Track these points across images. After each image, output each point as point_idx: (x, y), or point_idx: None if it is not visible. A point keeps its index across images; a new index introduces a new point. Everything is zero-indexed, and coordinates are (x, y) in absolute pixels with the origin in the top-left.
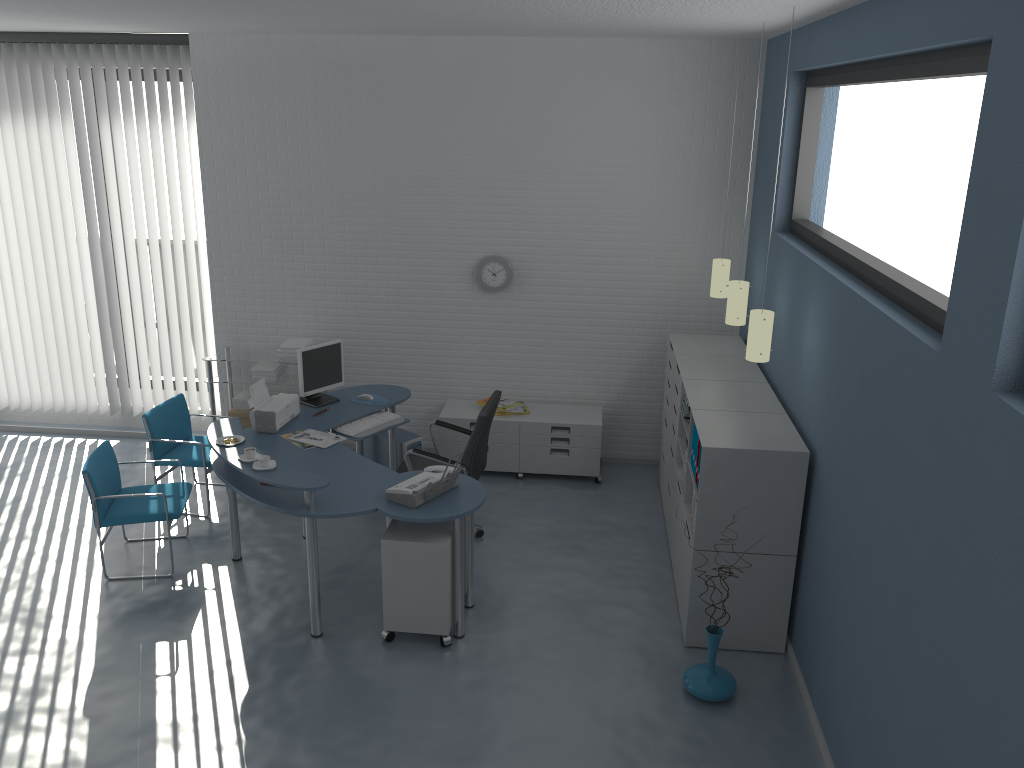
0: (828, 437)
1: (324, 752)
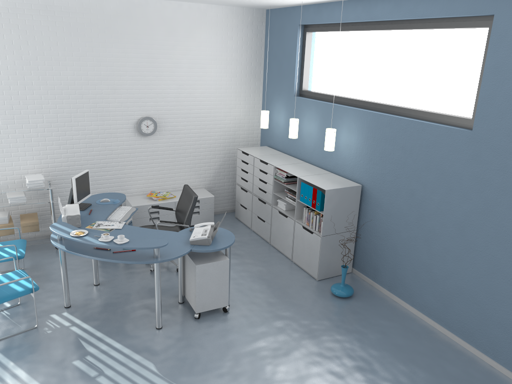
0: (374, 177)
1: (225, 375)
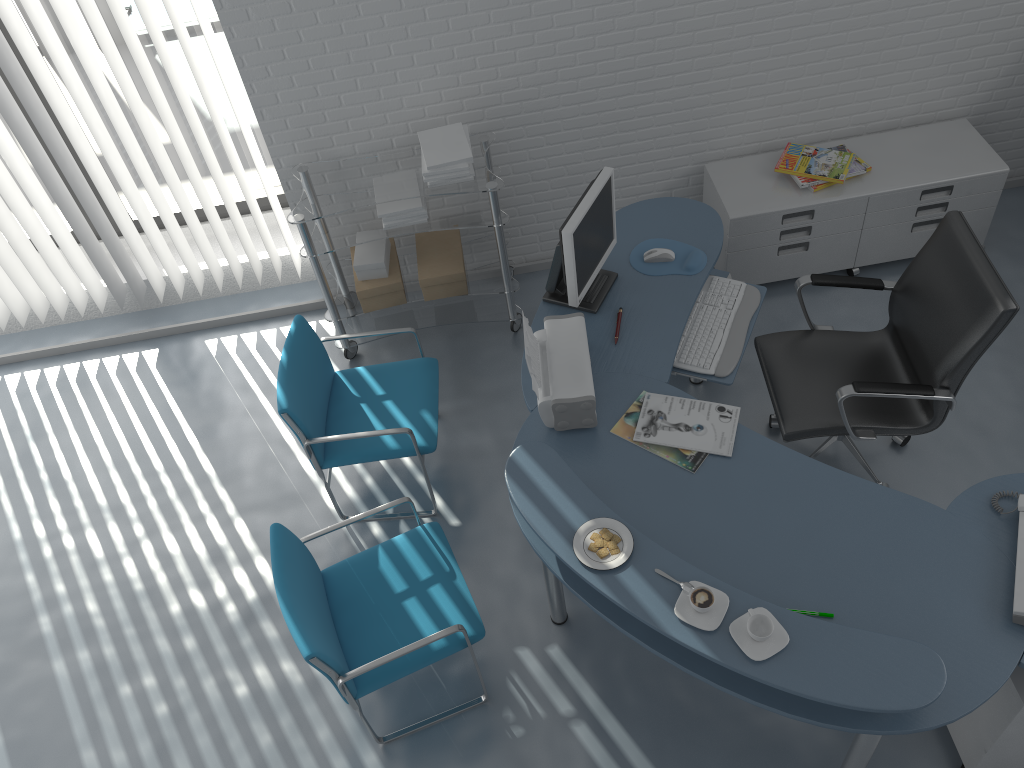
0: None
1: None
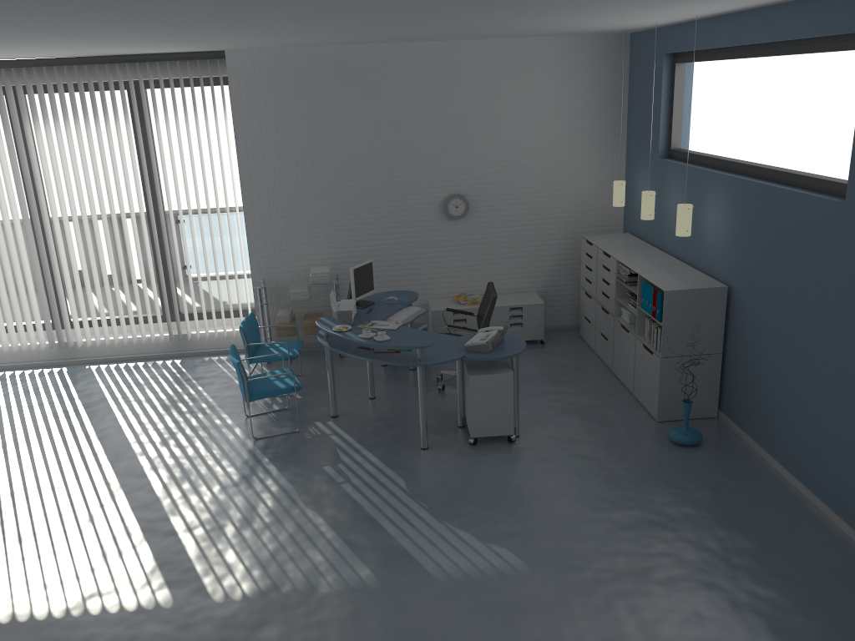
0: (743, 274)
1: (479, 503)
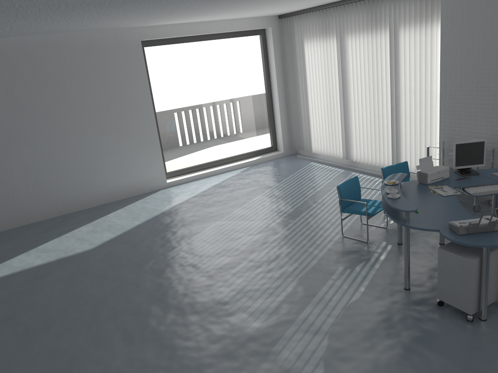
0: None
1: (366, 338)
